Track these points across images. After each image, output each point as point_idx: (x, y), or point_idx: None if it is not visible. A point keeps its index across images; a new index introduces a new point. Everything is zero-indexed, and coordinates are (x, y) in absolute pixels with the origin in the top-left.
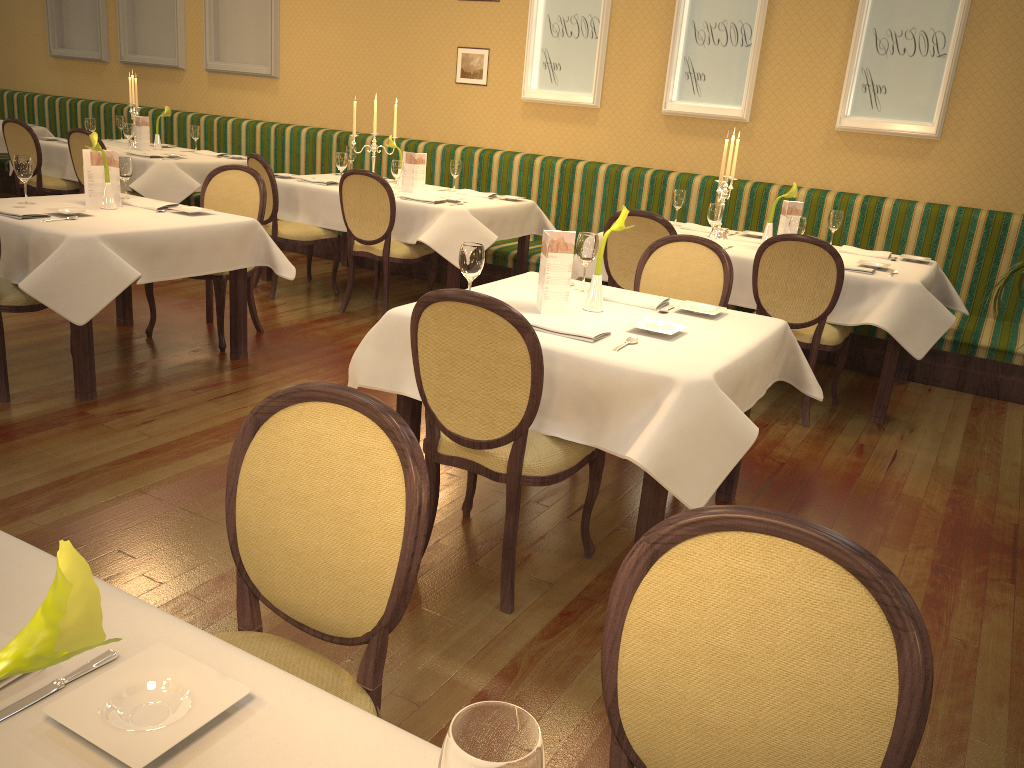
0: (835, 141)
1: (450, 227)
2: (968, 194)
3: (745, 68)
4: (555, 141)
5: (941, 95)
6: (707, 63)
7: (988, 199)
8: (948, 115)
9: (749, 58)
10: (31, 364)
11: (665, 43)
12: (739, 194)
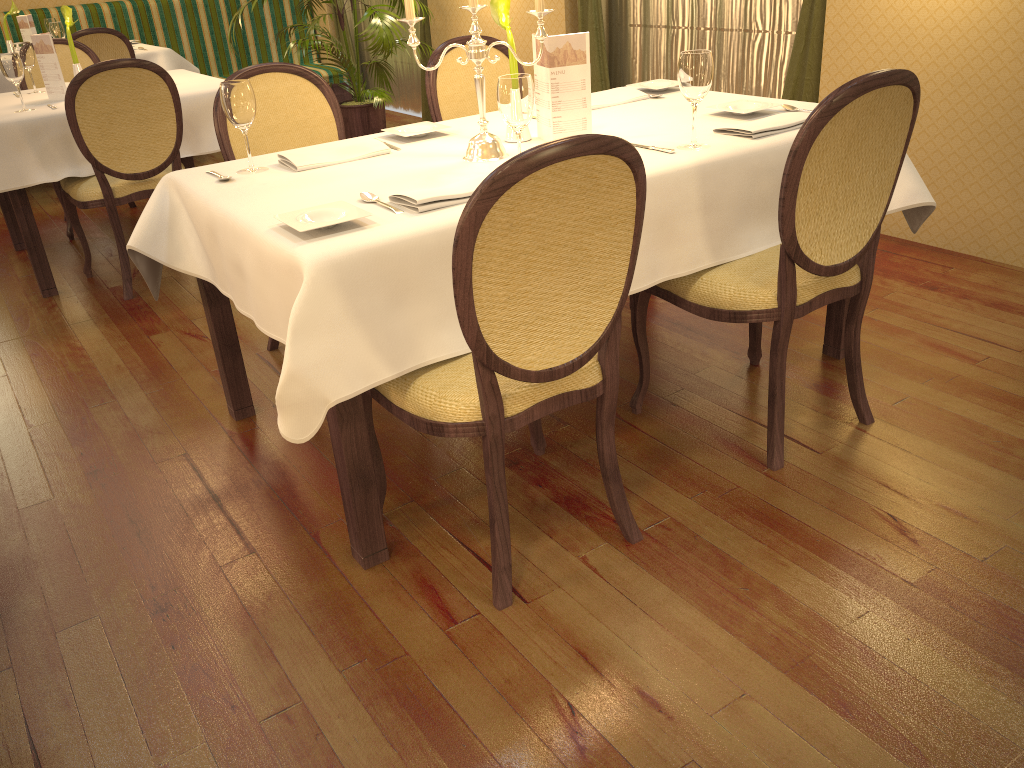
0: None
1: None
2: None
3: None
4: None
5: None
6: None
7: None
8: None
9: None
10: None
11: None
12: None
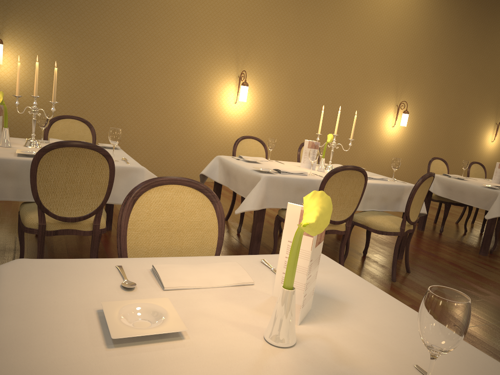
0: None
1: None
2: None
3: None
4: None
5: None
6: None
7: None
8: None
9: None
10: None
11: None
12: None
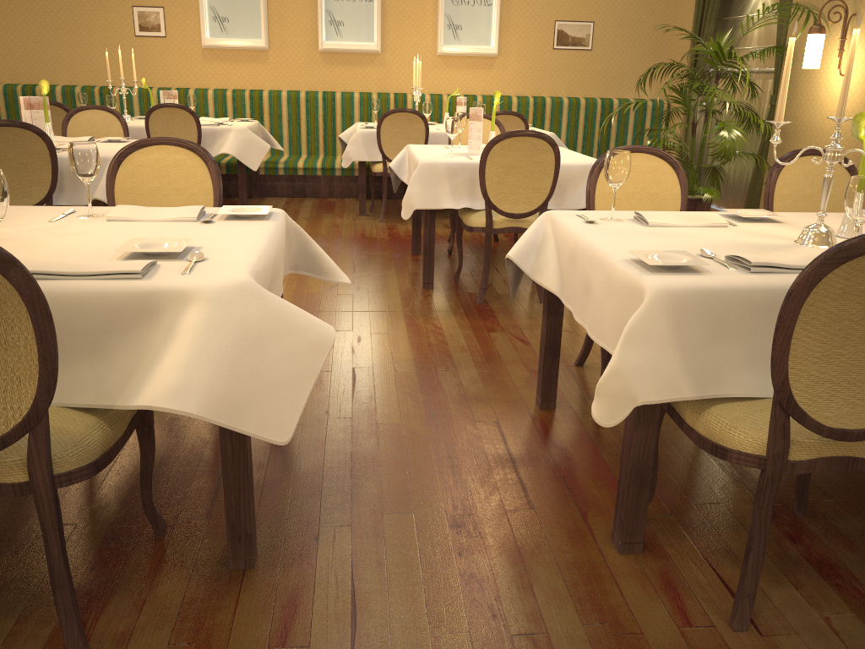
0: (438, 62)
1: (242, 141)
2: (518, 88)
3: (371, 16)
4: (235, 77)
5: (496, 29)
6: (343, 14)
7: (529, 90)
8: (500, 41)
9: (372, 9)
10: None
11: (312, 0)
12: (387, 102)
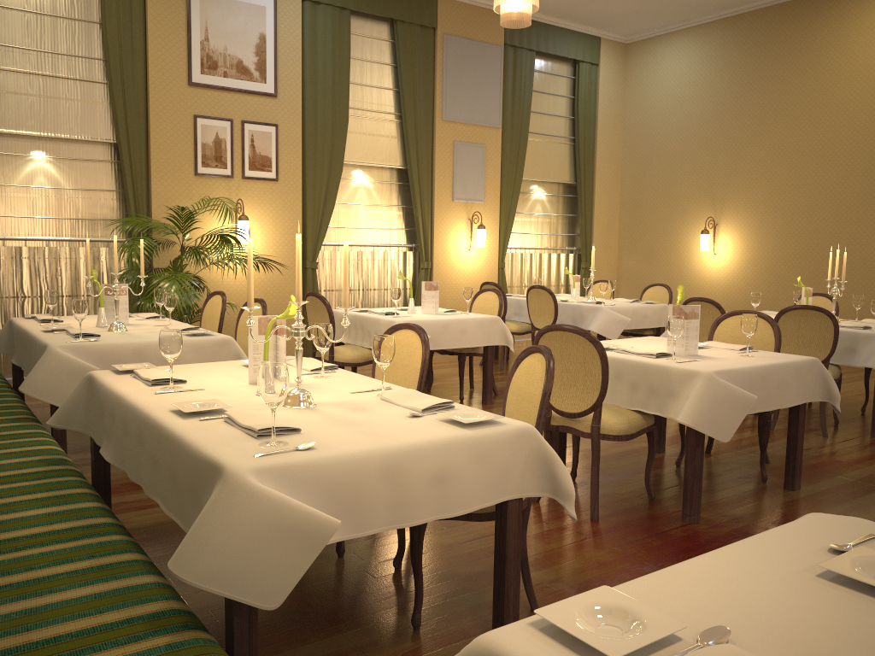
0: None
1: None
2: None
3: None
4: None
5: None
6: None
7: None
8: None
9: None
10: (726, 477)
11: None
12: None
